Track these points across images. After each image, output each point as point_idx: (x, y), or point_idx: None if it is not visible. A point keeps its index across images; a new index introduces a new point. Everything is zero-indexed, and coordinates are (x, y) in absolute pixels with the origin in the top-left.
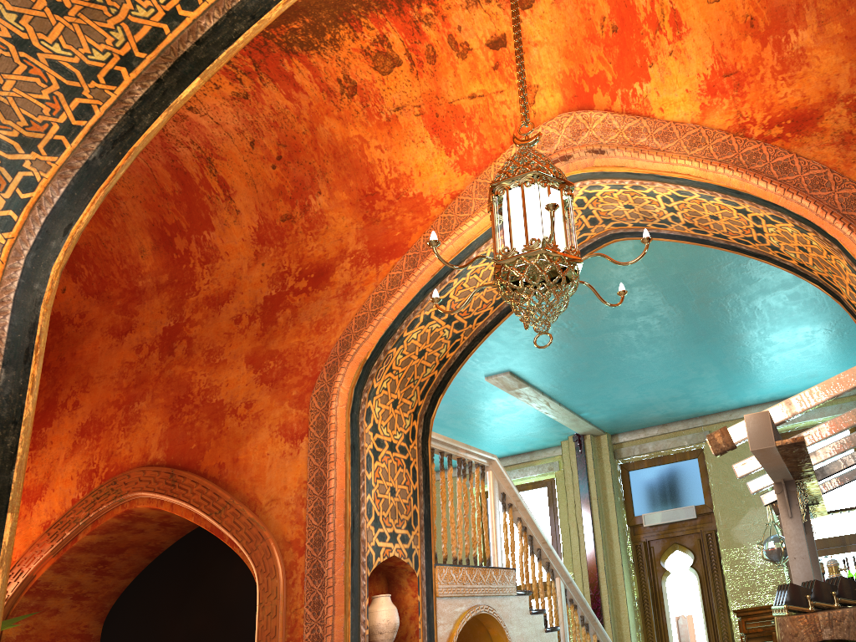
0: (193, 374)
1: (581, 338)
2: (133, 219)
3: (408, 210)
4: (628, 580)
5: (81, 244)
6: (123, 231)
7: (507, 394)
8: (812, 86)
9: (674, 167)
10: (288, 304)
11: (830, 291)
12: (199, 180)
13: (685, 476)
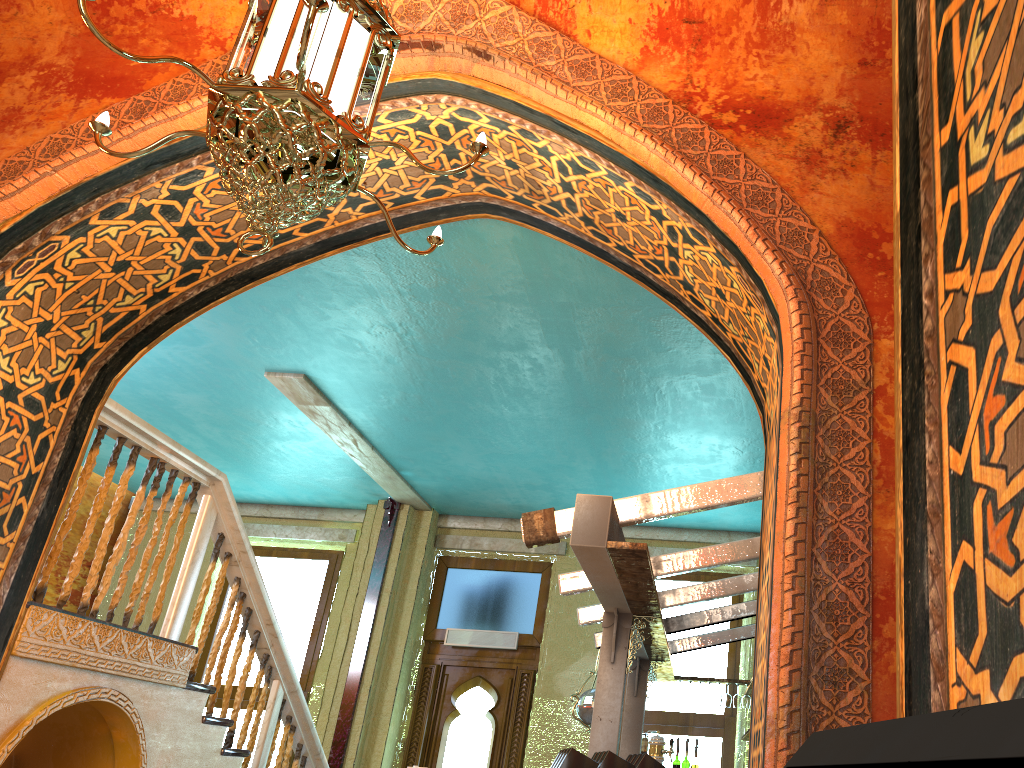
0: None
1: (417, 357)
2: None
3: (165, 36)
4: (399, 711)
5: None
6: None
7: (298, 409)
8: (790, 79)
9: (580, 114)
10: None
11: (741, 367)
12: None
13: (519, 592)
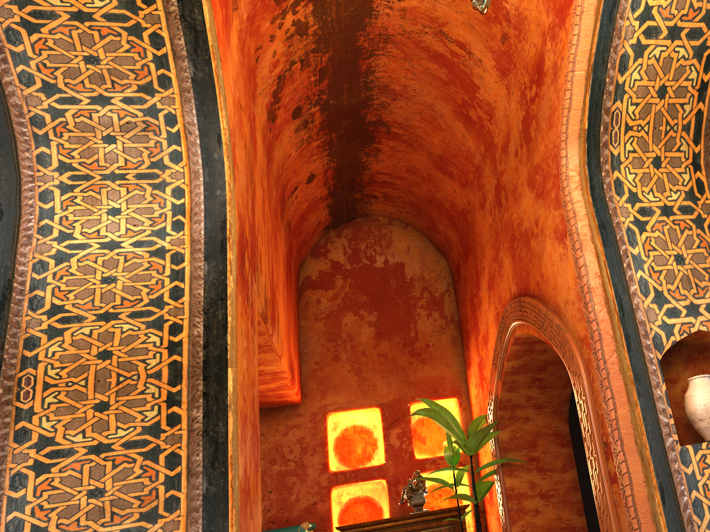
0: (511, 215)
1: None
2: (446, 115)
3: None
4: None
5: (441, 153)
6: (448, 128)
7: None
8: None
9: None
10: (532, 116)
11: None
12: (449, 54)
13: None
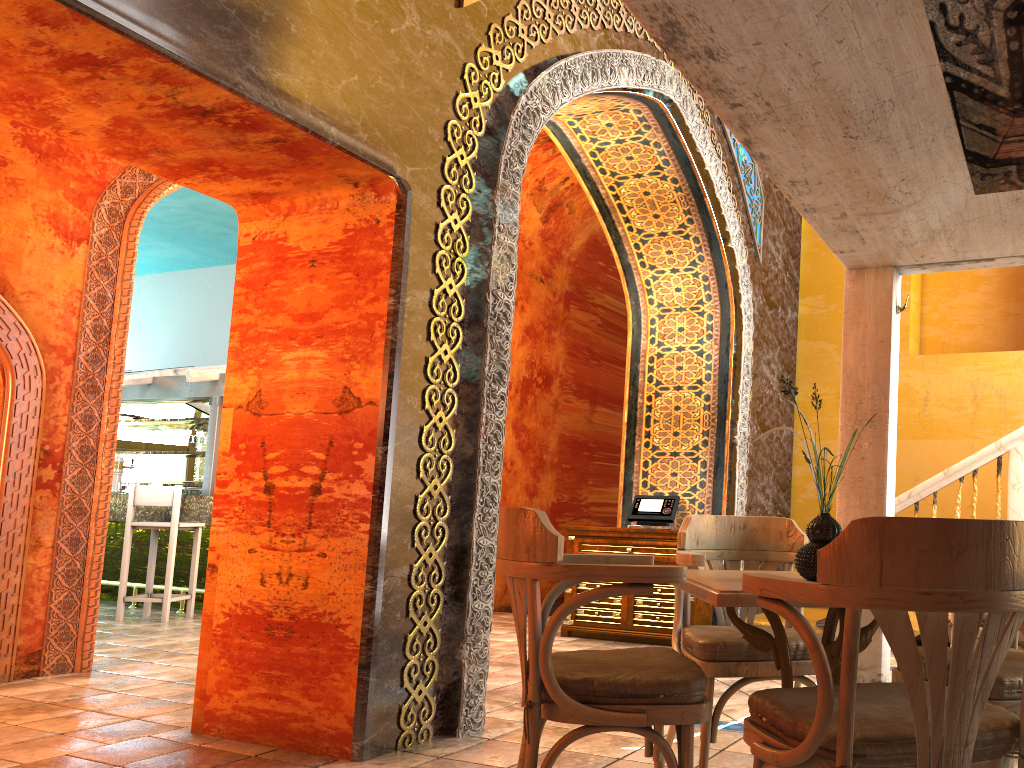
0: None
1: None
2: None
3: None
4: None
5: None
6: None
7: None
8: None
9: None
10: None
11: None
12: None
13: None
